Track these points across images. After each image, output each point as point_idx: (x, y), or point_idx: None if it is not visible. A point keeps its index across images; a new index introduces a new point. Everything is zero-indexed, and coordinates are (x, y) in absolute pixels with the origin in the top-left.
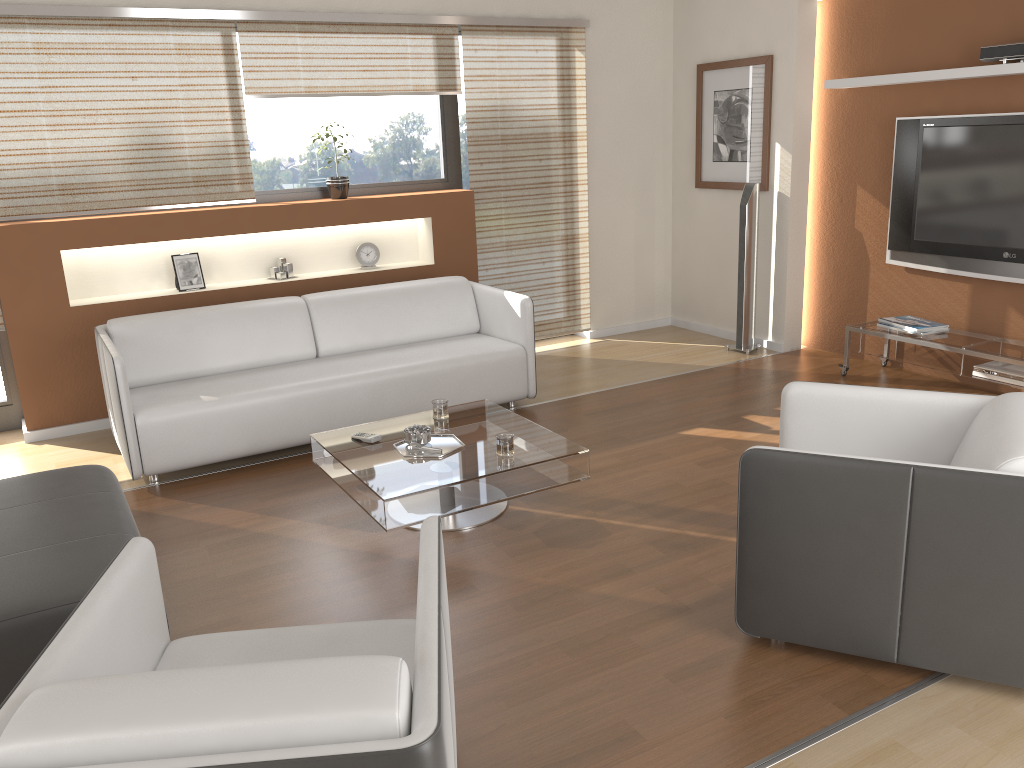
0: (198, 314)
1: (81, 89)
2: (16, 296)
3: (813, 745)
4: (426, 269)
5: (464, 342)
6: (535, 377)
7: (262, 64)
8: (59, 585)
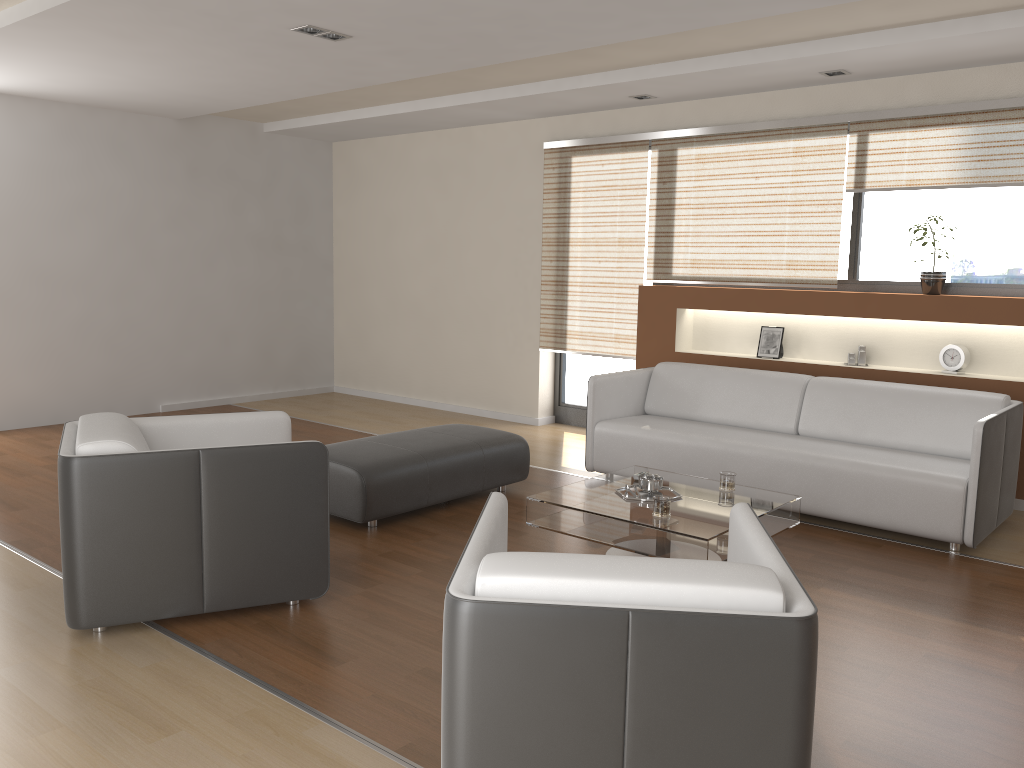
0: (714, 370)
1: (719, 188)
2: (645, 336)
3: (342, 733)
4: (1012, 386)
5: (933, 461)
6: (973, 521)
7: (866, 160)
8: (348, 455)
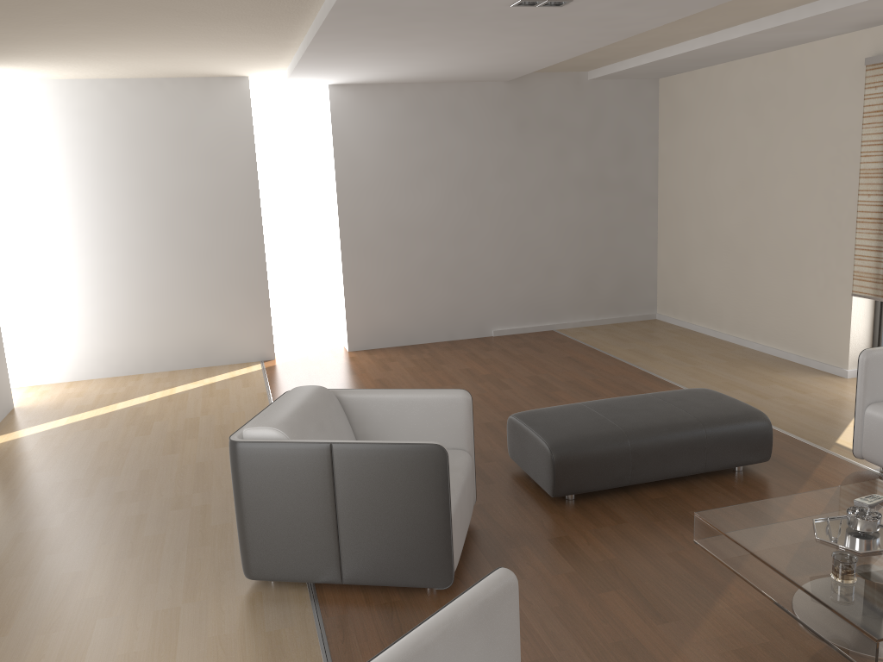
0: None
1: None
2: None
3: None
4: None
5: None
6: None
7: None
8: (551, 425)
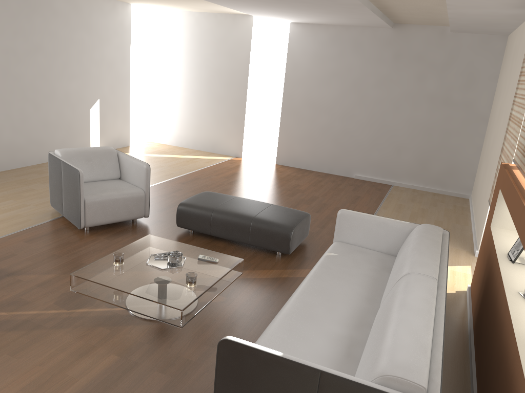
0: (415, 240)
1: None
2: (490, 207)
3: None
4: None
5: None
6: None
7: None
8: (198, 197)
